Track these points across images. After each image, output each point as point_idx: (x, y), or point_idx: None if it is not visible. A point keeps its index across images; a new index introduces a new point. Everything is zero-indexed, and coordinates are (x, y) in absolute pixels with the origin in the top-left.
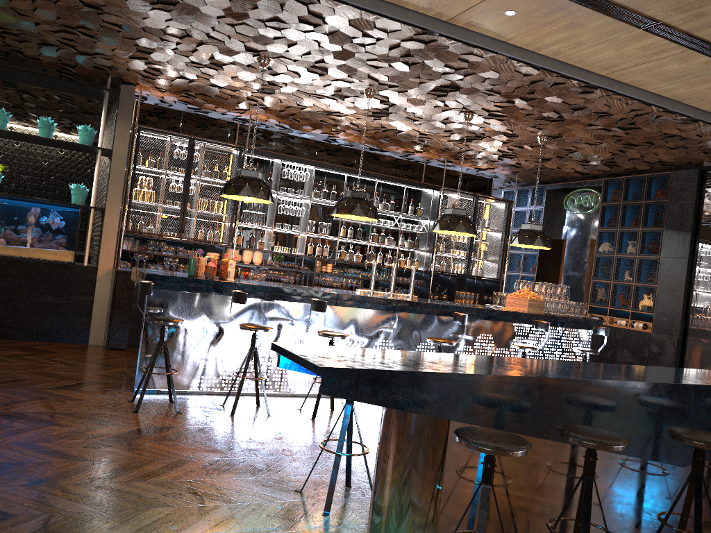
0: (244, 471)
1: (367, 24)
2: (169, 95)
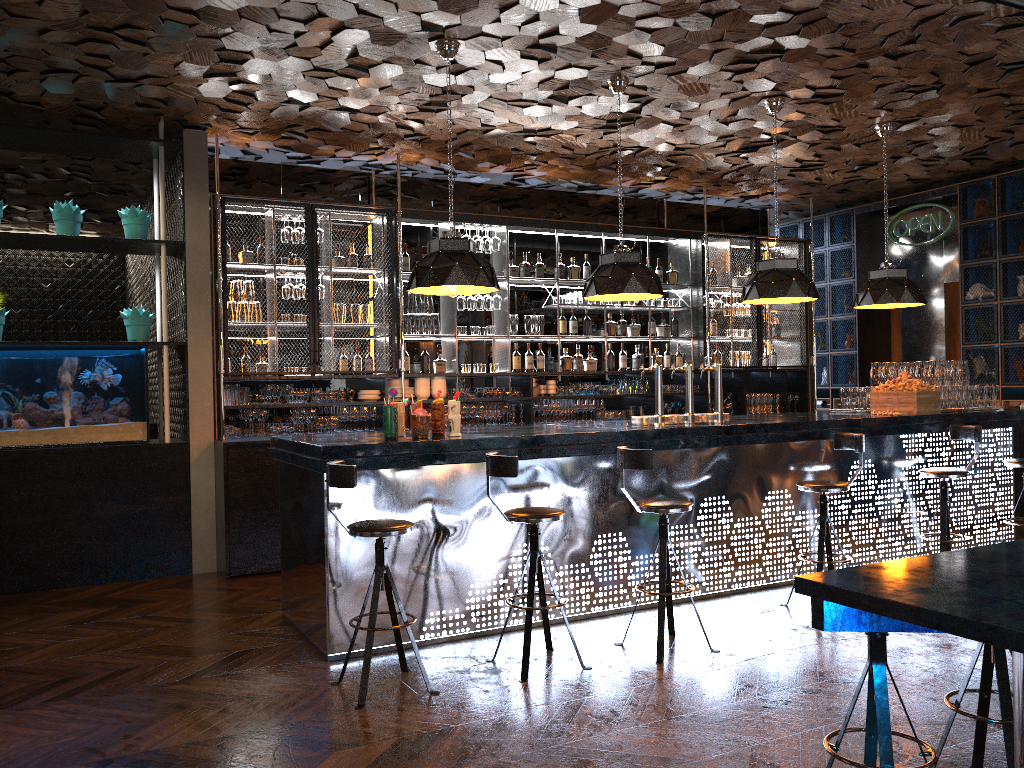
0: None
1: None
2: (260, 139)
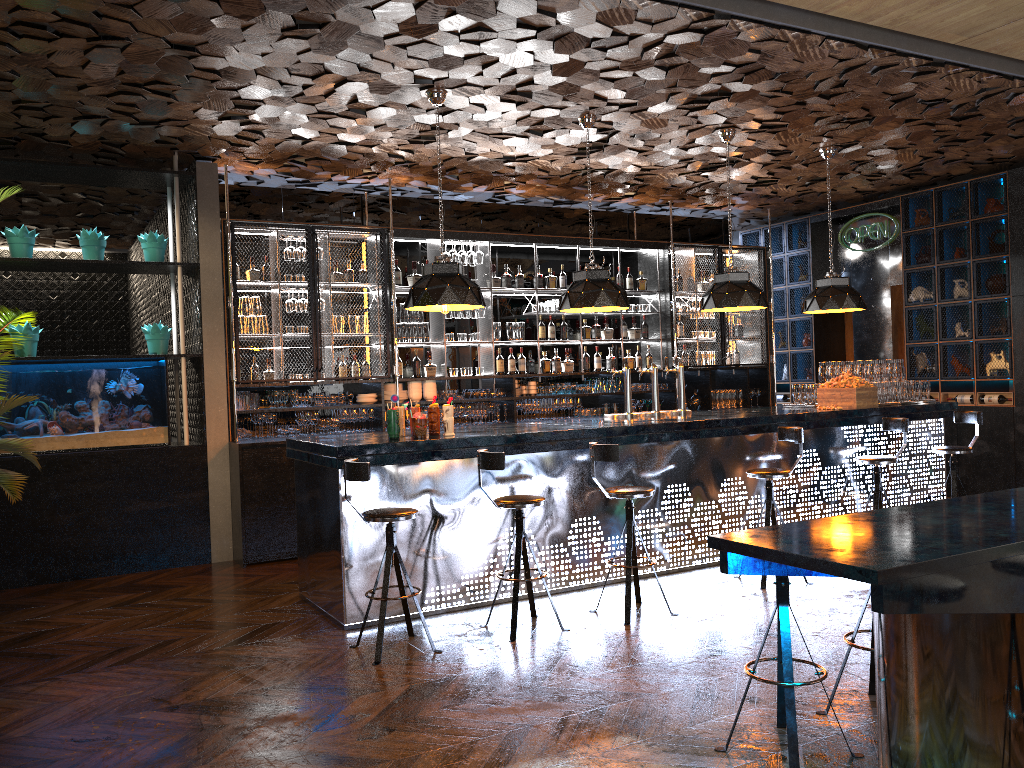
0: (617, 732)
1: (625, 16)
2: (263, 167)
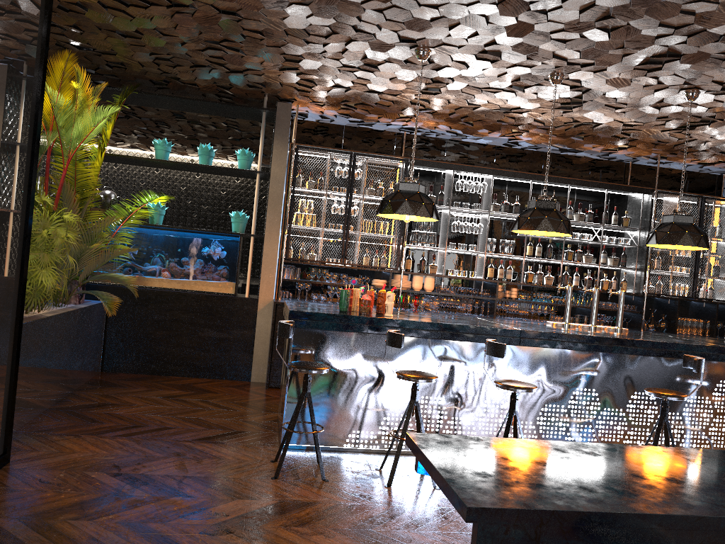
0: None
1: None
2: (327, 109)
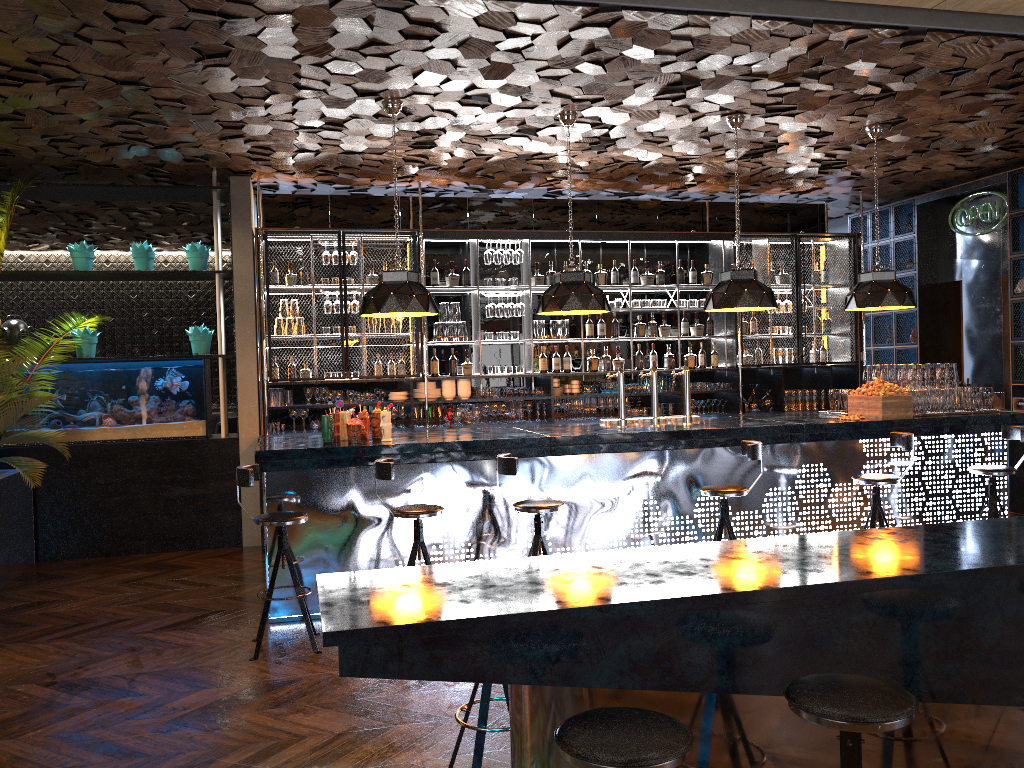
0: (370, 754)
1: (504, 18)
2: (301, 177)
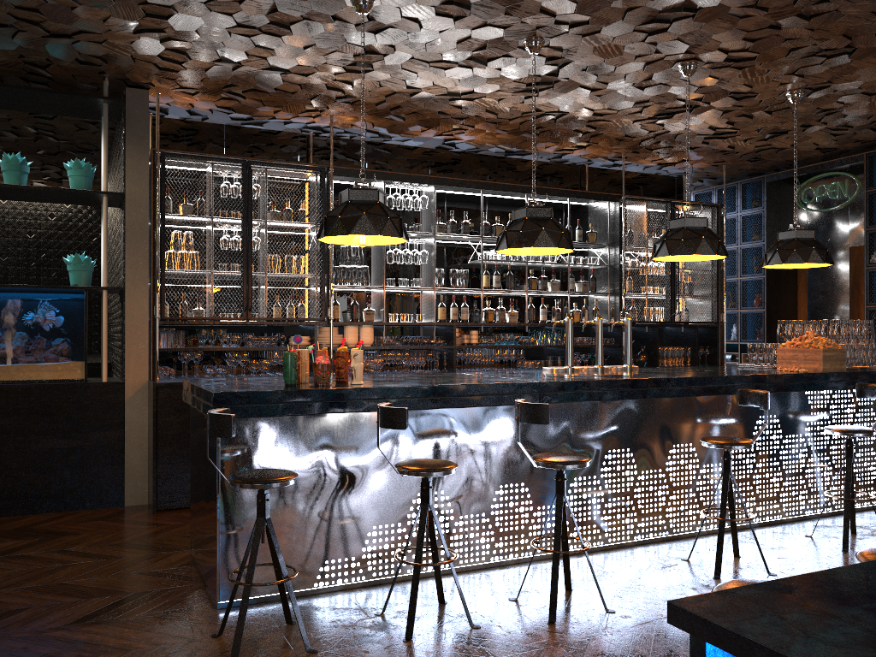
0: None
1: None
2: (201, 99)
